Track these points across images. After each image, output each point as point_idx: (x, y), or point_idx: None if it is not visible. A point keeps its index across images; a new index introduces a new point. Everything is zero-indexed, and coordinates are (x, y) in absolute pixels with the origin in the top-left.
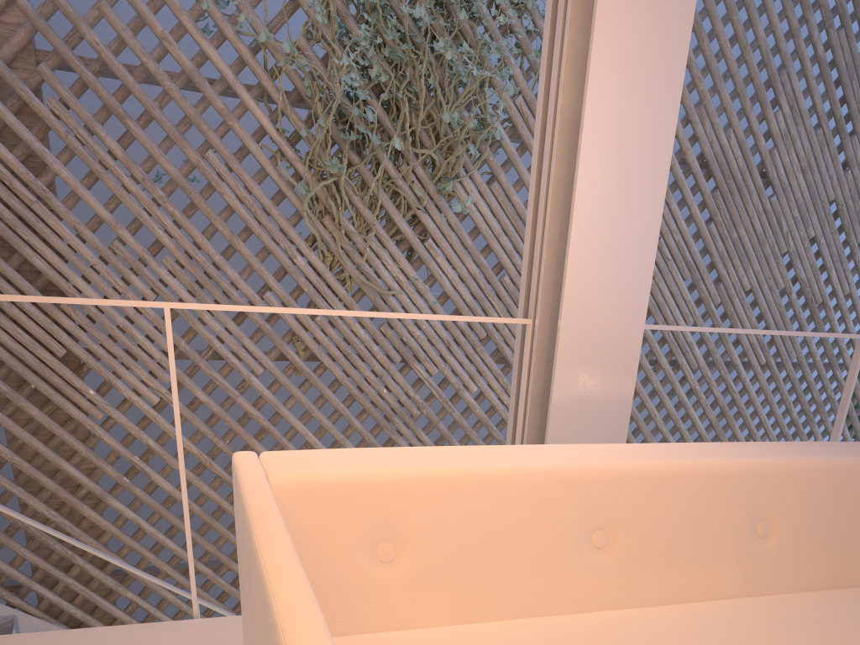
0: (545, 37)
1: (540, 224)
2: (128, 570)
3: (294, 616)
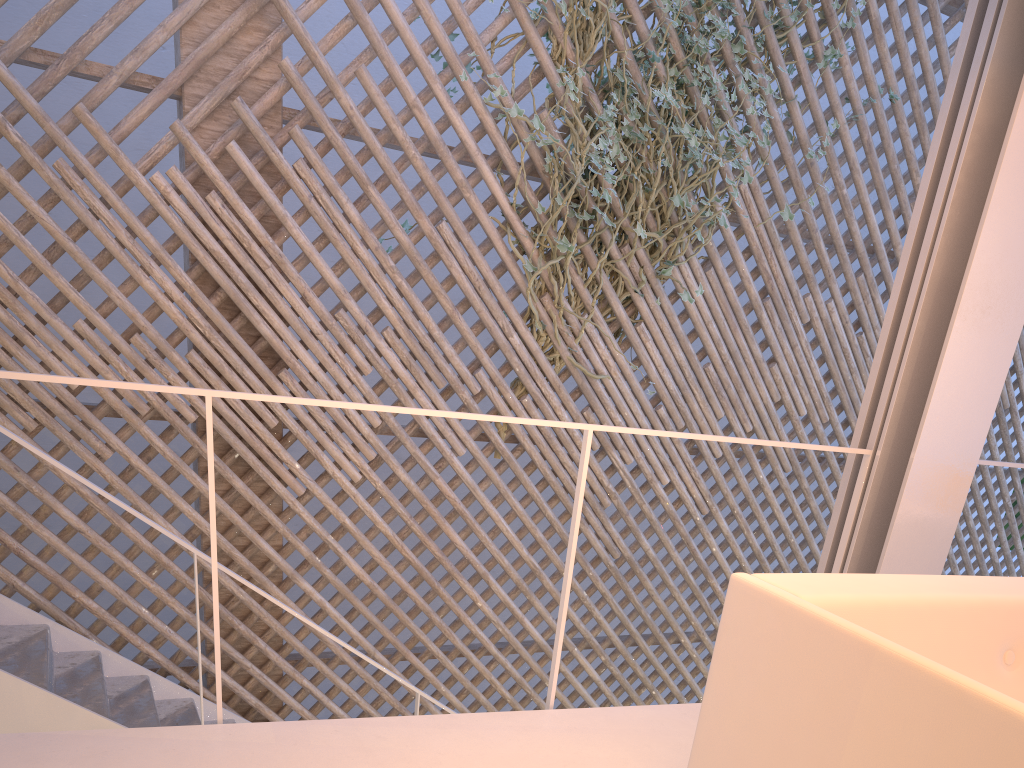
0: (917, 206)
1: (893, 368)
2: (307, 656)
3: (1020, 706)
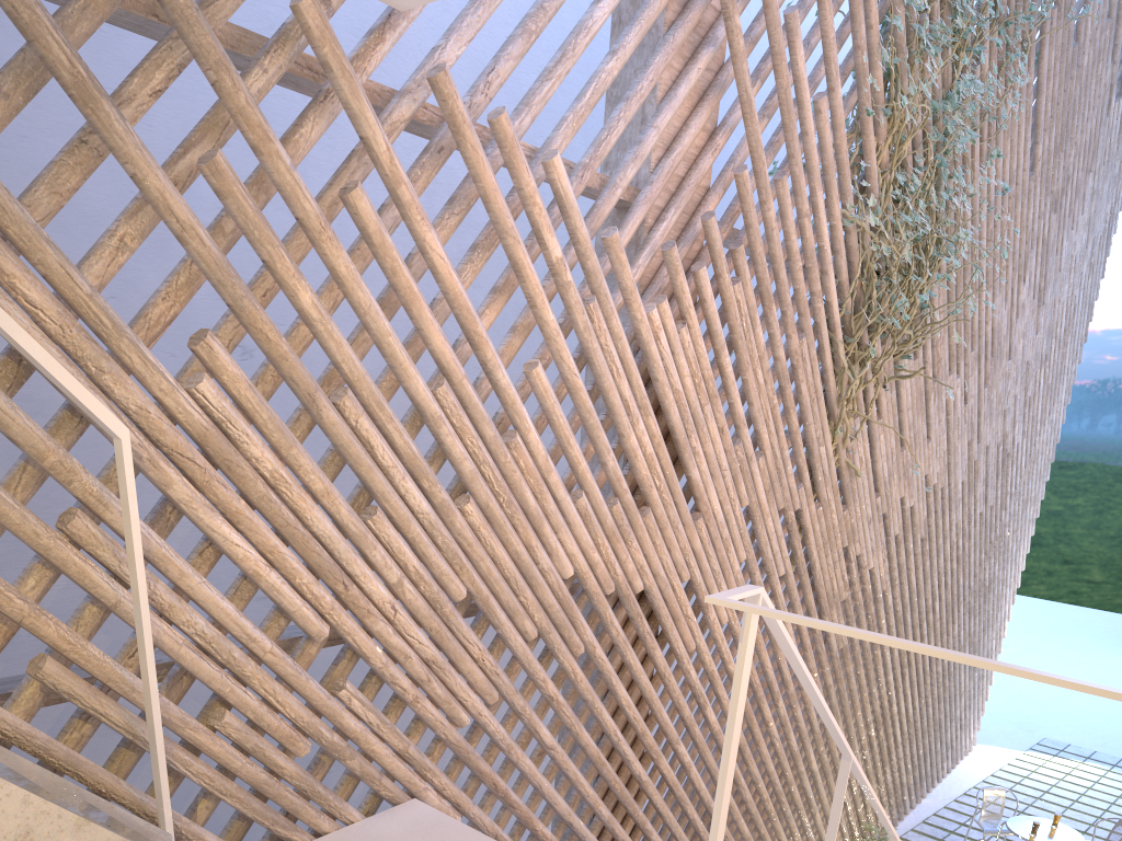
0: None
1: None
2: (674, 824)
3: None
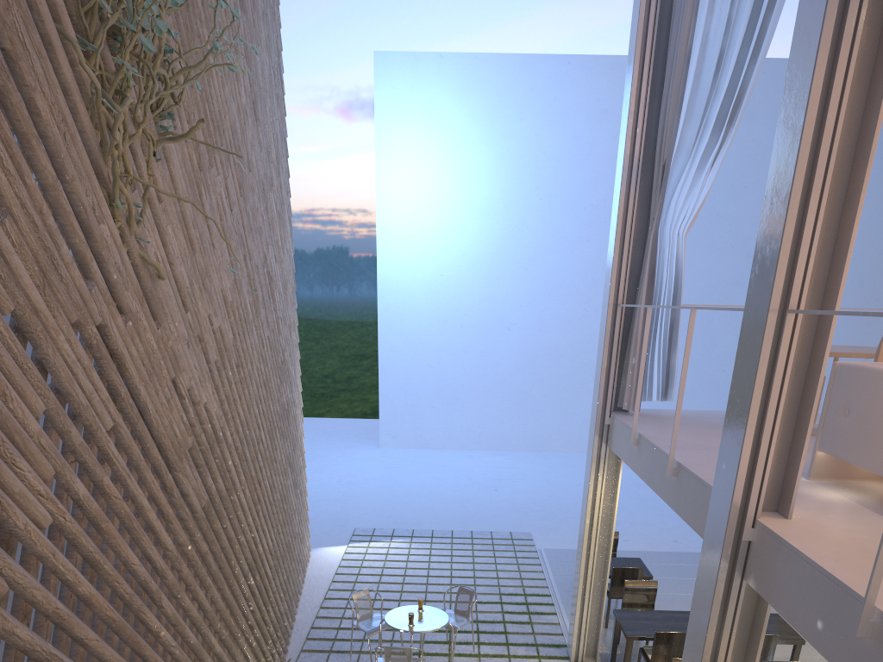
0: (813, 101)
1: (807, 240)
2: None
3: None
